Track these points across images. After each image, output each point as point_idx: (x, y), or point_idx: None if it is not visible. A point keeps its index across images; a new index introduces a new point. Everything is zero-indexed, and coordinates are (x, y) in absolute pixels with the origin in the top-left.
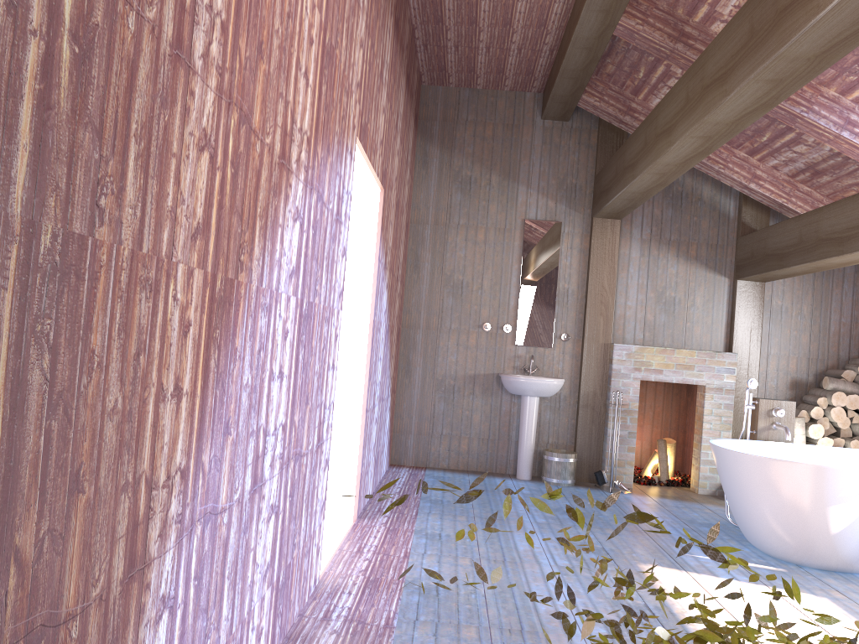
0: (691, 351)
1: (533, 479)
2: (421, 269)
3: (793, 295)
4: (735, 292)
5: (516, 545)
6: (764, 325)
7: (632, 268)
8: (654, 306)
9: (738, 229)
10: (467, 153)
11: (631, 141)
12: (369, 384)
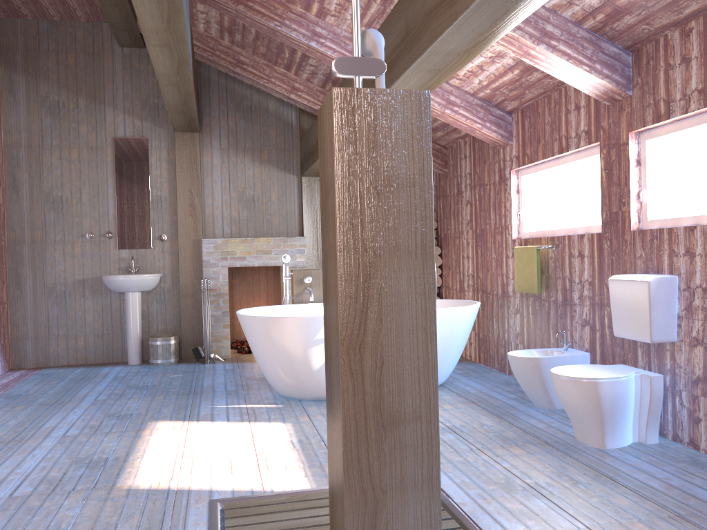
0: (268, 239)
1: (144, 363)
2: (20, 189)
3: None
4: (302, 187)
5: (45, 424)
6: None
7: (216, 174)
8: (238, 204)
9: (300, 134)
10: (53, 80)
11: None
12: None
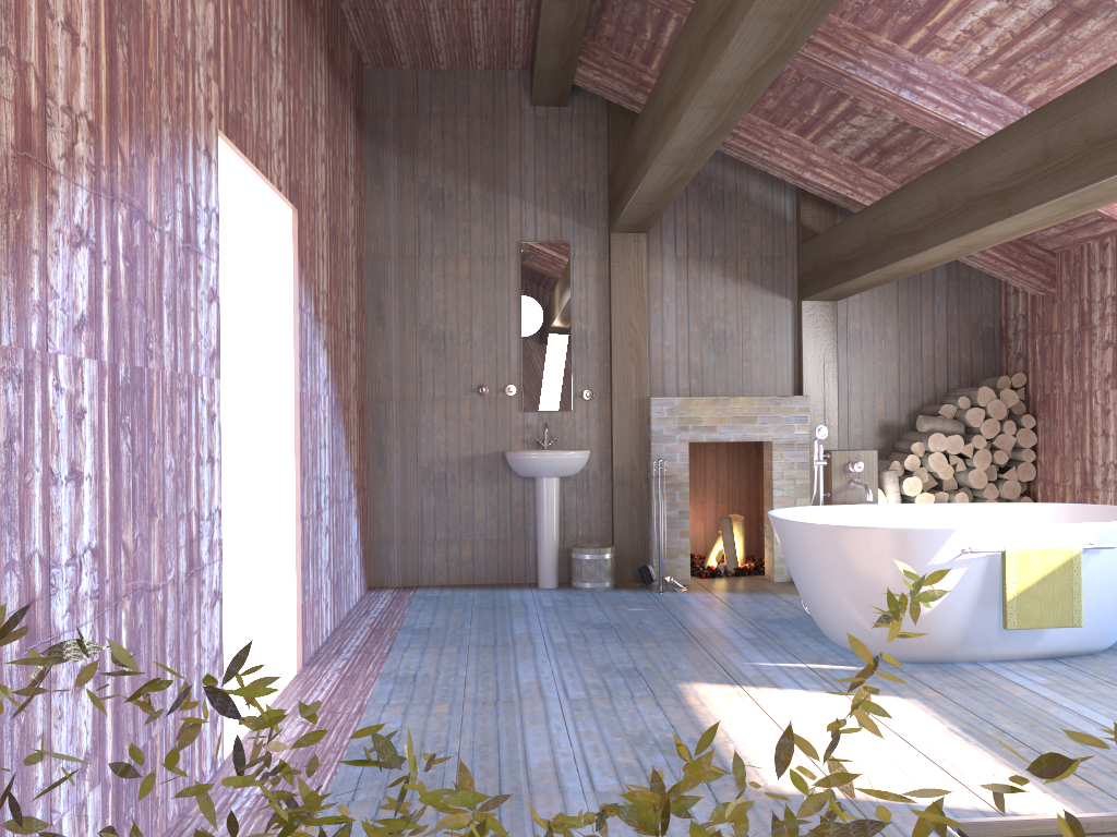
0: (751, 399)
1: (560, 586)
2: (387, 320)
3: (874, 315)
4: (800, 317)
5: (518, 678)
6: (841, 357)
7: (668, 297)
8: (700, 344)
9: (798, 234)
10: (436, 159)
11: (639, 124)
12: (304, 481)
